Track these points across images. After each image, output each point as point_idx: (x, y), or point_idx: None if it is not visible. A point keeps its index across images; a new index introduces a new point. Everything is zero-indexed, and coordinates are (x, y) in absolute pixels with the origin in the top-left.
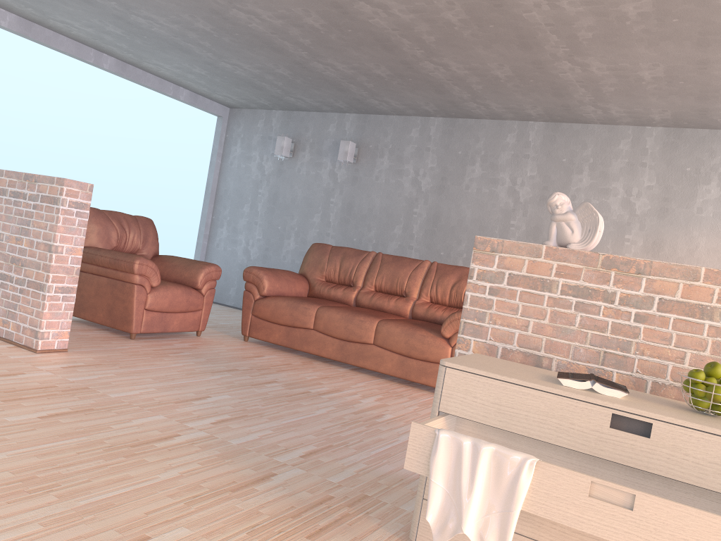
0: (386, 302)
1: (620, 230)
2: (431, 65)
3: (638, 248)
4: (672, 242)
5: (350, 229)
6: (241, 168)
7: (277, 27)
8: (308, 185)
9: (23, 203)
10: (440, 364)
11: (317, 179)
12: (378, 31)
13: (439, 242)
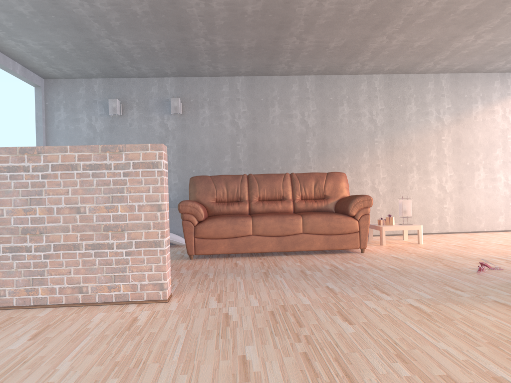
0: (275, 206)
1: (371, 136)
2: (294, 40)
3: (383, 145)
4: (399, 139)
5: (189, 164)
6: (70, 129)
7: (211, 11)
8: (142, 136)
9: (107, 173)
10: None
11: (150, 130)
12: (292, 16)
13: (261, 162)
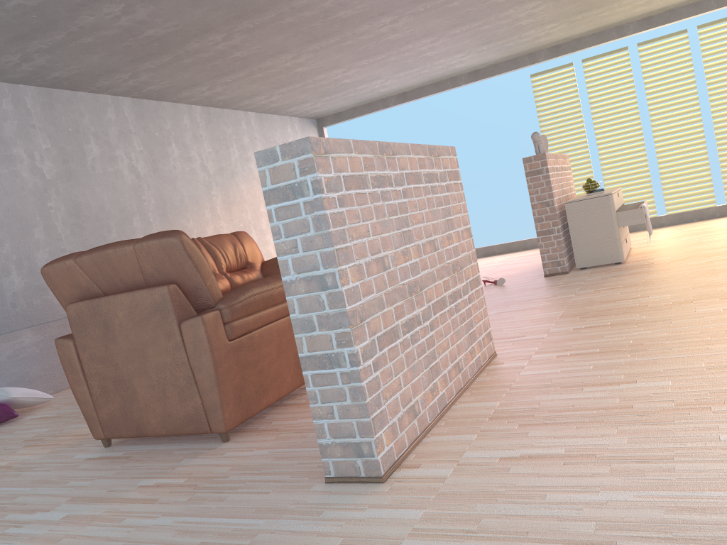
0: None
1: (208, 189)
2: (217, 38)
3: (220, 200)
4: (232, 191)
5: None
6: None
7: None
8: None
9: (438, 187)
10: (609, 195)
11: None
12: (280, 5)
13: (91, 235)
